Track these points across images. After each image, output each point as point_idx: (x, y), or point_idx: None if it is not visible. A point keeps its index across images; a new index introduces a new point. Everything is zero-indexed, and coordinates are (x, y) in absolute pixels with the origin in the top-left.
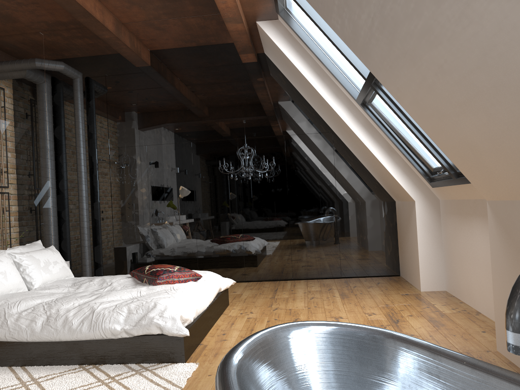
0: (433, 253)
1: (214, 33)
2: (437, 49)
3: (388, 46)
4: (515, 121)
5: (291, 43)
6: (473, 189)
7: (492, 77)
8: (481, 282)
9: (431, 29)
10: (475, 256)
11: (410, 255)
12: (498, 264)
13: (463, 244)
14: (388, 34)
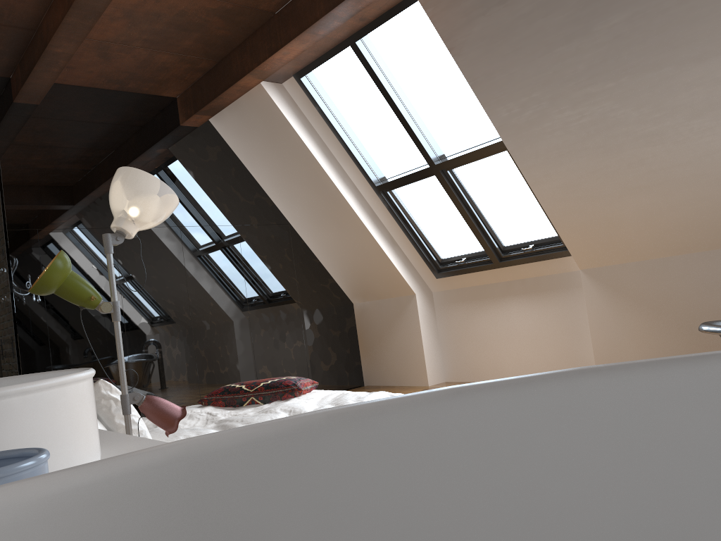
0: (433, 345)
1: (163, 79)
2: (654, 147)
3: (579, 139)
4: (692, 199)
5: (297, 115)
6: (515, 270)
7: (698, 170)
8: (521, 353)
9: (661, 133)
10: (509, 332)
11: (397, 354)
12: (601, 317)
13: (486, 326)
14: (593, 130)
